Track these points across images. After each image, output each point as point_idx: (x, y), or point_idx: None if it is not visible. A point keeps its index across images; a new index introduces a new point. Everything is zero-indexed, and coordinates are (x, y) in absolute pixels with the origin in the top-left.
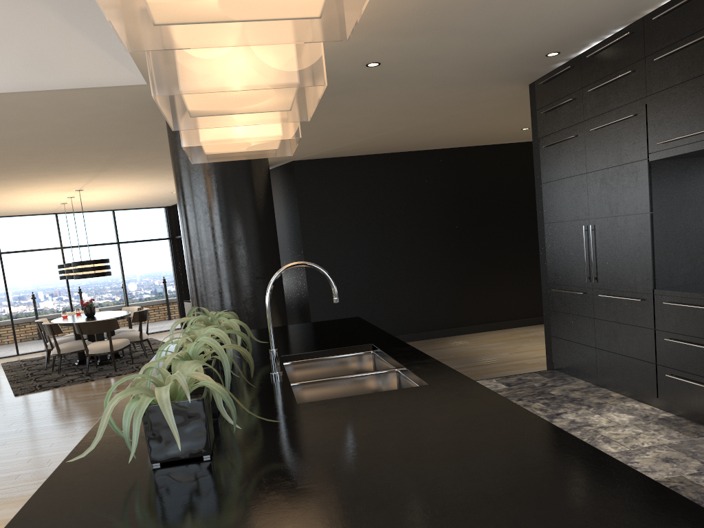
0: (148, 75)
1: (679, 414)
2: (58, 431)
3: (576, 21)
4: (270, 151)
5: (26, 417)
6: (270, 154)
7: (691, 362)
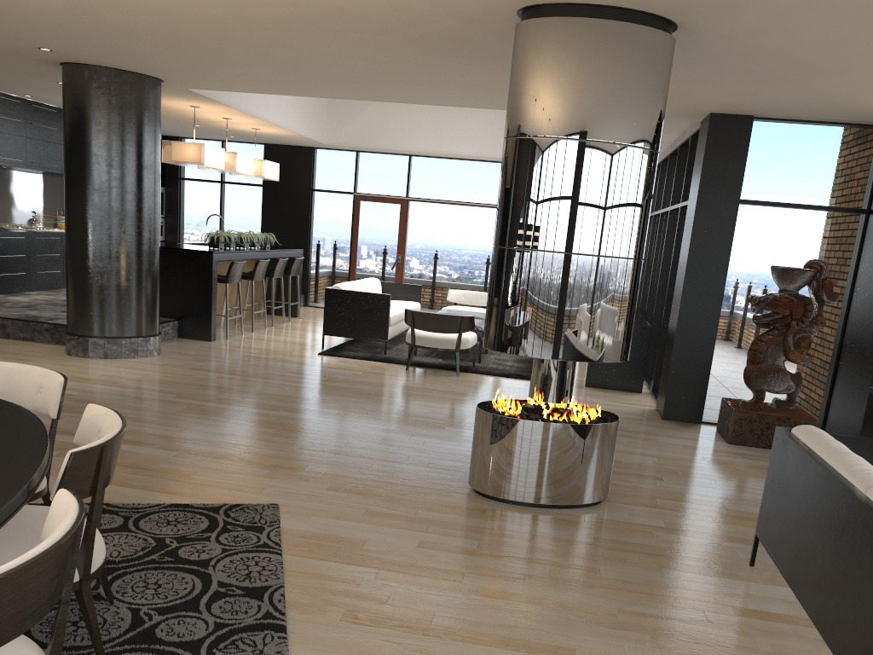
0: (193, 92)
1: (1, 294)
2: (245, 398)
3: (10, 88)
4: (171, 160)
5: (271, 430)
6: (171, 161)
7: (9, 265)
